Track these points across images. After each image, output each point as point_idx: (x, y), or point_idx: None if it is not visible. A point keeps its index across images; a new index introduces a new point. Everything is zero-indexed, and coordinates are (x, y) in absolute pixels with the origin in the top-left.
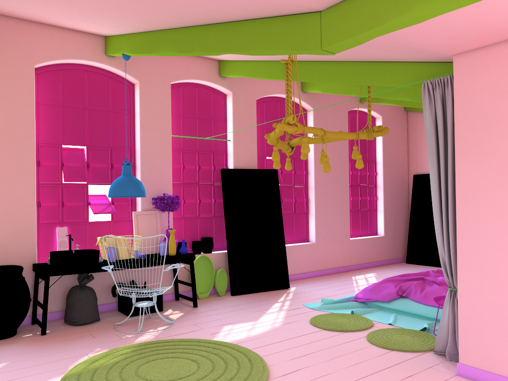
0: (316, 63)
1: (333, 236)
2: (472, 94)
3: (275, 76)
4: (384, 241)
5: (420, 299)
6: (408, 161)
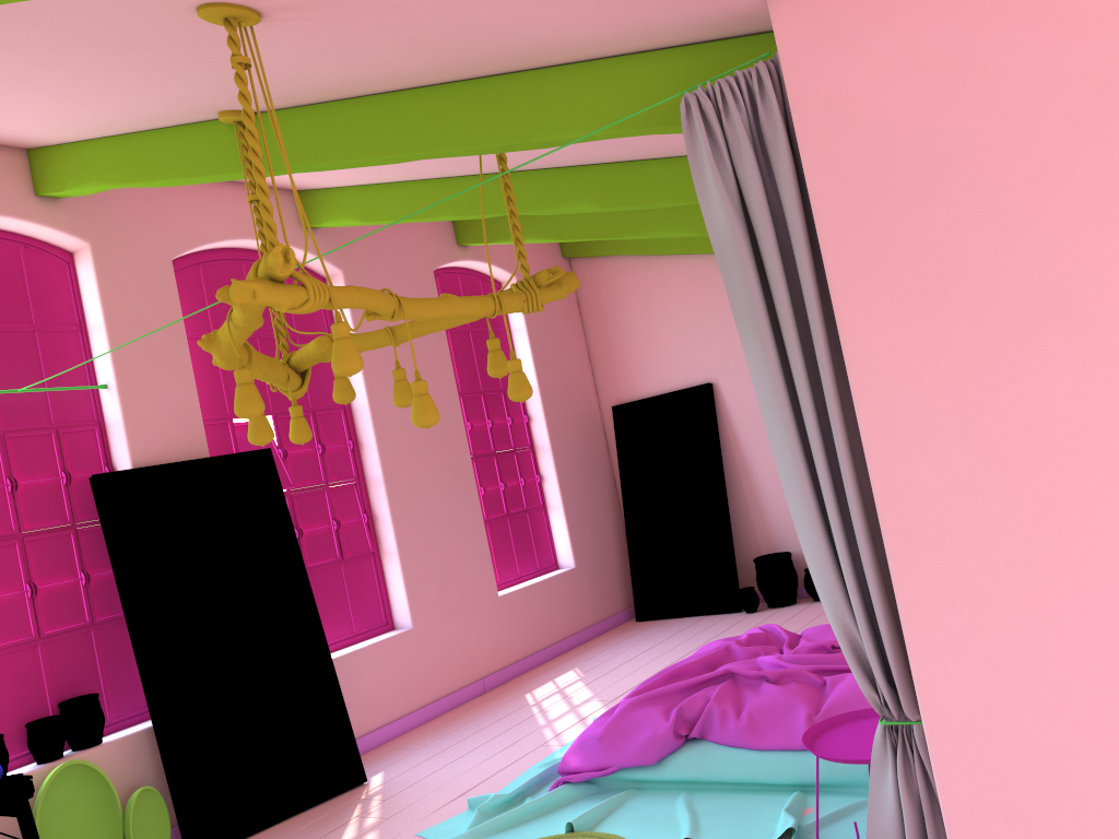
0: (331, 108)
1: (455, 598)
2: (852, 103)
3: (210, 168)
4: (578, 581)
5: (743, 736)
6: (593, 377)
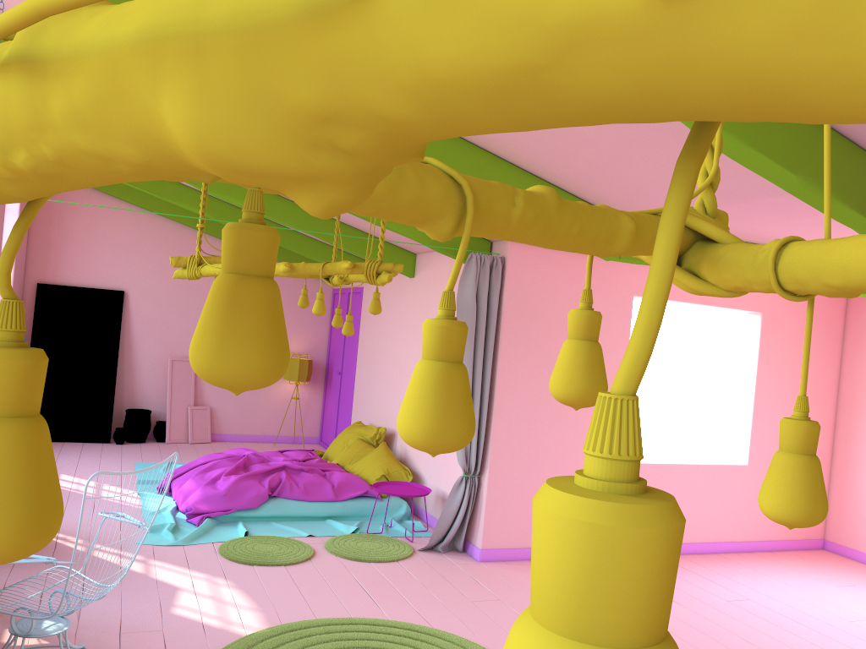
0: None
1: None
2: (523, 285)
3: None
4: None
5: (303, 495)
6: (26, 257)
